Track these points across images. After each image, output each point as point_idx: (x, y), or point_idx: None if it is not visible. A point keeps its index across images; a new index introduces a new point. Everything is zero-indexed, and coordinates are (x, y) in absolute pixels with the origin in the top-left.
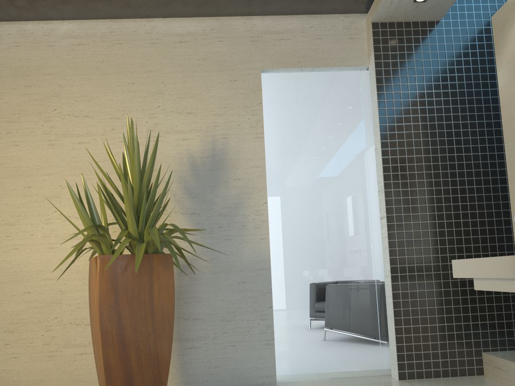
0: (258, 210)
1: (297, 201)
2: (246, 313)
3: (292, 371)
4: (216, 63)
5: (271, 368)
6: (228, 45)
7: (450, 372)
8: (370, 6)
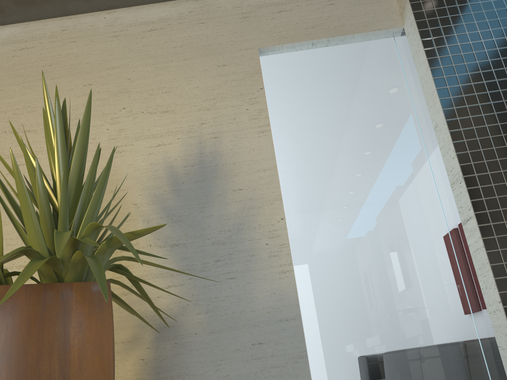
0: (273, 230)
1: (330, 212)
2: None
3: None
4: (197, 48)
5: None
6: (212, 26)
7: None
8: None
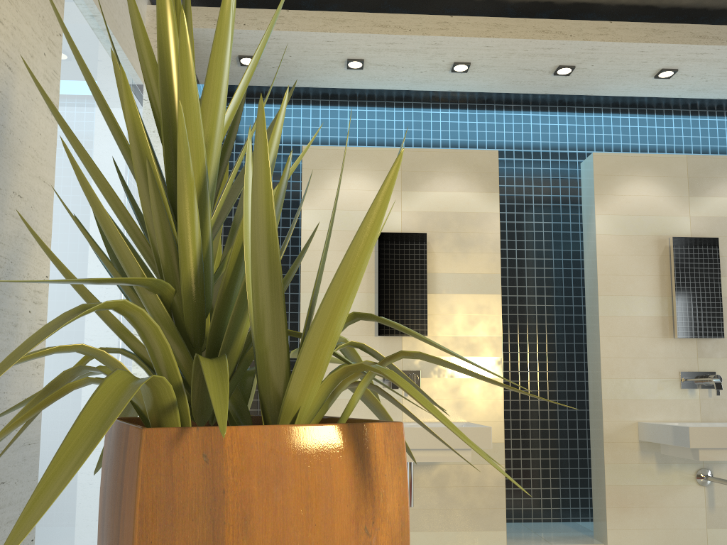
0: (37, 291)
1: (69, 287)
2: None
3: None
4: None
5: None
6: None
7: None
8: None
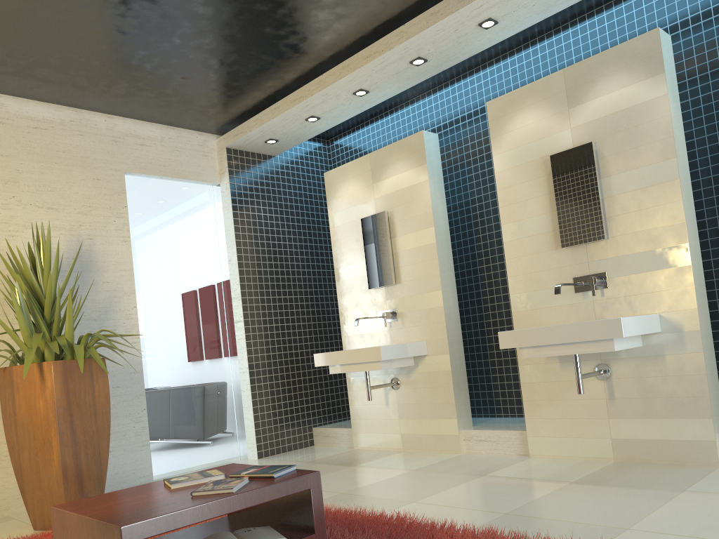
0: (129, 314)
1: (163, 305)
2: (121, 418)
3: (166, 468)
4: (77, 157)
5: (148, 467)
6: (89, 141)
7: (293, 446)
8: (222, 131)
